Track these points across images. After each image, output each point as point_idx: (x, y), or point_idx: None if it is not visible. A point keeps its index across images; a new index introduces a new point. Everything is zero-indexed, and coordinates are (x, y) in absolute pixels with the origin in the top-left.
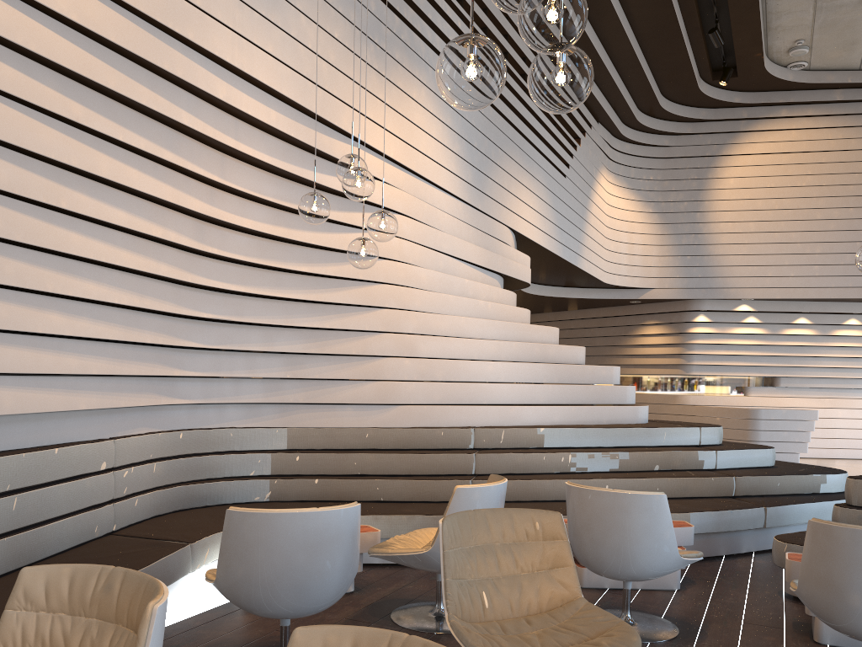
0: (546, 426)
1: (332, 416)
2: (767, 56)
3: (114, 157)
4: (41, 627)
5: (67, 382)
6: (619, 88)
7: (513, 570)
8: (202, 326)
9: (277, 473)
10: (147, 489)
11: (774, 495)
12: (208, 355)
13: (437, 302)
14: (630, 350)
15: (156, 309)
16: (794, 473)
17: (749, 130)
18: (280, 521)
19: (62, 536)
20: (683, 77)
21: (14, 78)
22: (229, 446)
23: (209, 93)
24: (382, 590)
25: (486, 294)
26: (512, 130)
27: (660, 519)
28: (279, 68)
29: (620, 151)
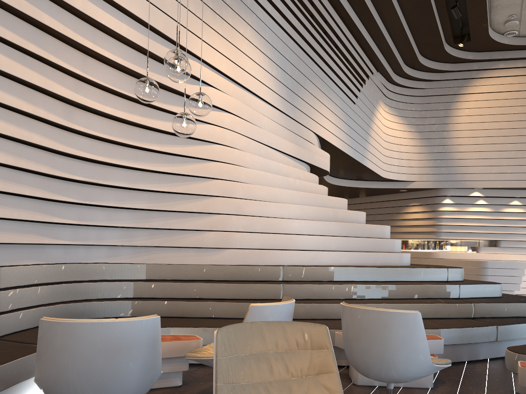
0: (336, 266)
1: (179, 256)
2: (490, 27)
3: None
4: None
5: None
6: (391, 47)
7: (284, 375)
8: (76, 186)
9: (137, 297)
10: (32, 305)
11: (502, 317)
12: (83, 208)
13: (258, 177)
14: (400, 222)
15: (32, 169)
16: (517, 302)
17: (478, 77)
18: (82, 330)
19: None
20: (434, 40)
21: None
22: (102, 276)
23: (66, 2)
24: (204, 385)
25: (295, 175)
26: (316, 67)
27: (415, 333)
28: None
29: (393, 91)
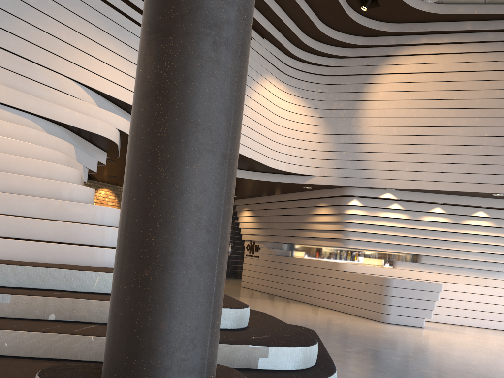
0: None
1: None
2: None
3: None
4: None
5: None
6: (269, 4)
7: None
8: None
9: None
10: None
11: None
12: None
13: None
14: (310, 225)
15: None
16: (224, 341)
17: (397, 54)
18: None
19: None
20: (329, 1)
21: None
22: None
23: None
24: None
25: None
26: None
27: None
28: None
29: (293, 67)
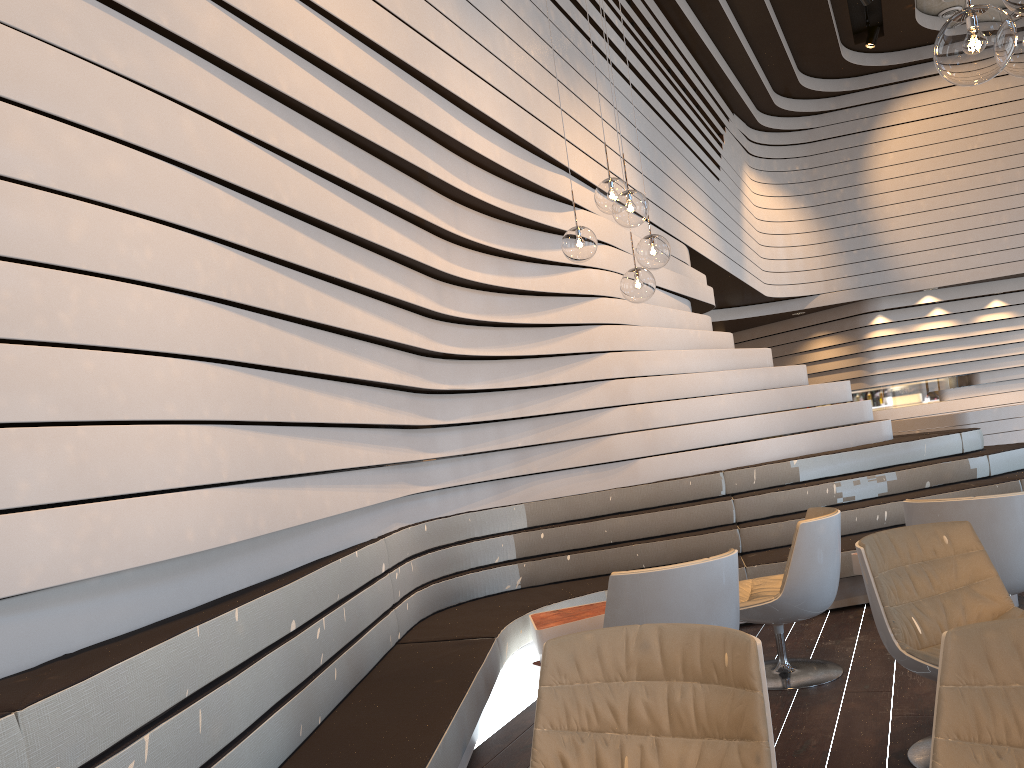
0: (797, 458)
1: (570, 483)
2: (915, 7)
3: (380, 220)
4: (581, 698)
5: (356, 476)
6: (757, 69)
7: (930, 591)
8: (437, 400)
9: (522, 556)
10: (410, 590)
11: None
12: (442, 432)
13: (653, 338)
14: None
15: (411, 385)
16: None
17: (902, 94)
18: (676, 578)
19: (374, 647)
20: (825, 45)
21: (310, 146)
22: (469, 533)
23: (449, 135)
24: None
25: (689, 322)
26: (672, 134)
27: None
28: (497, 98)
29: (758, 142)
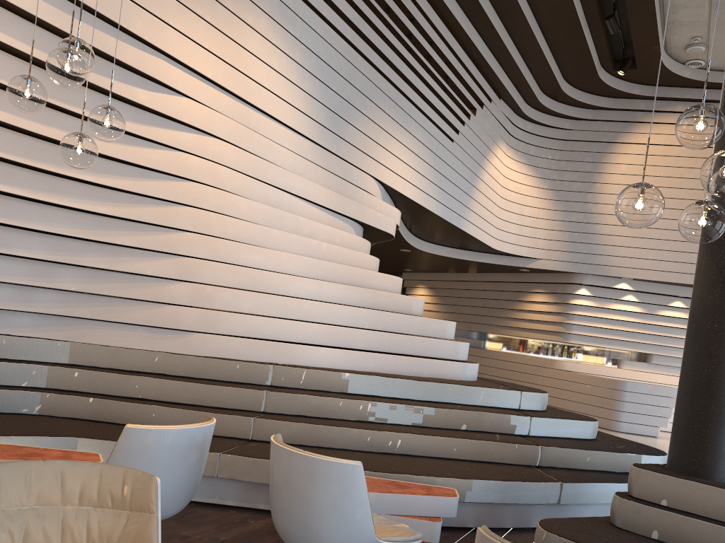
0: (355, 372)
1: (121, 336)
2: (665, 51)
3: None
4: None
5: None
6: (519, 66)
7: None
8: None
9: (53, 387)
10: None
11: (582, 470)
12: None
13: (256, 234)
14: (518, 314)
15: None
16: (607, 450)
17: (645, 121)
18: None
19: None
20: (583, 63)
21: None
22: (0, 353)
23: None
24: None
25: (326, 235)
26: (386, 83)
27: (352, 493)
28: None
29: (522, 129)
